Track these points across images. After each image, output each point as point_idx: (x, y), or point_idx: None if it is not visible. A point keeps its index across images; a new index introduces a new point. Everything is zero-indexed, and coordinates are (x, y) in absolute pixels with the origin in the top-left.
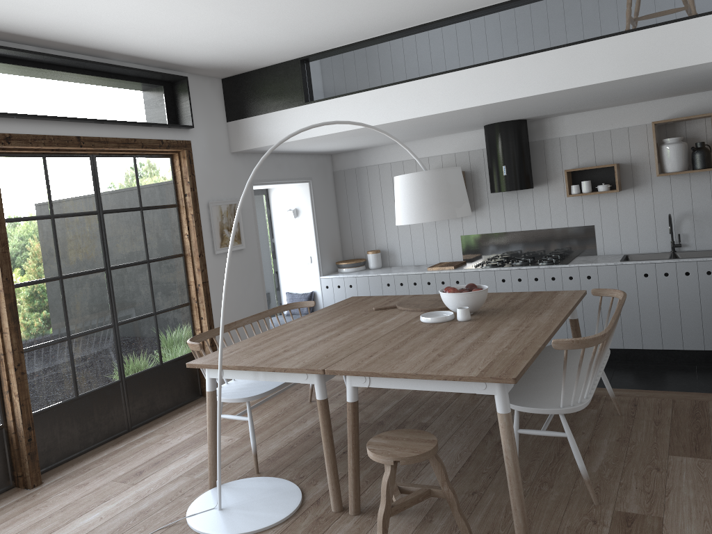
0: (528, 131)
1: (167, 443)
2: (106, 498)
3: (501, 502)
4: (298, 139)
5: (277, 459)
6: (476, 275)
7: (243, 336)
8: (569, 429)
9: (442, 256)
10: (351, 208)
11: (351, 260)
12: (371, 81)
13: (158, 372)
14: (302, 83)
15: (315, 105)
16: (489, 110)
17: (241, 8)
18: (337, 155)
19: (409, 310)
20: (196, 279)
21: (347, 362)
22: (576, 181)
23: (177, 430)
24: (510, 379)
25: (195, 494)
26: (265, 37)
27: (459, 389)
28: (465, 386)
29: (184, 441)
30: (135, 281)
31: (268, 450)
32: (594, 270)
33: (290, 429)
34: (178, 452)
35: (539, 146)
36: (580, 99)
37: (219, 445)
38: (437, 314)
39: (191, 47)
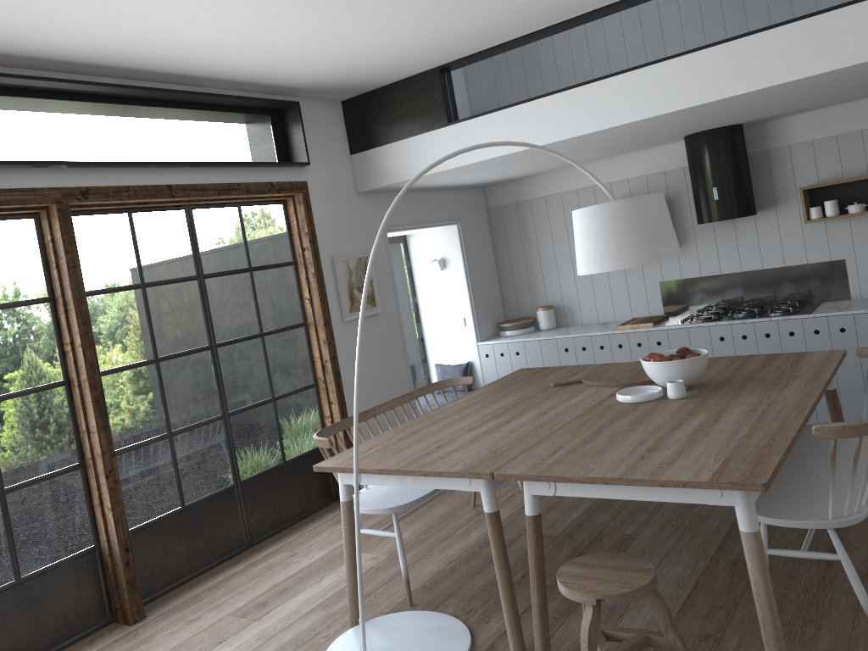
0: (745, 139)
1: (295, 563)
2: (222, 638)
3: (749, 650)
4: (441, 170)
5: (436, 585)
6: (684, 333)
7: (383, 423)
8: (843, 549)
9: (635, 309)
10: (512, 254)
11: (516, 320)
12: (532, 88)
13: (281, 472)
14: (443, 98)
15: (460, 125)
16: (692, 115)
17: (360, 7)
18: (491, 187)
19: (600, 385)
20: (322, 353)
21: (523, 462)
22: (815, 201)
23: (307, 546)
24: (757, 485)
25: (332, 634)
26: (392, 43)
27: (683, 498)
28: (691, 494)
29: (316, 560)
30: (248, 361)
31: (422, 573)
32: (850, 319)
33: (451, 544)
34: (309, 577)
35: (762, 158)
36: (819, 91)
37: (359, 573)
38: (638, 390)
39: (301, 64)
